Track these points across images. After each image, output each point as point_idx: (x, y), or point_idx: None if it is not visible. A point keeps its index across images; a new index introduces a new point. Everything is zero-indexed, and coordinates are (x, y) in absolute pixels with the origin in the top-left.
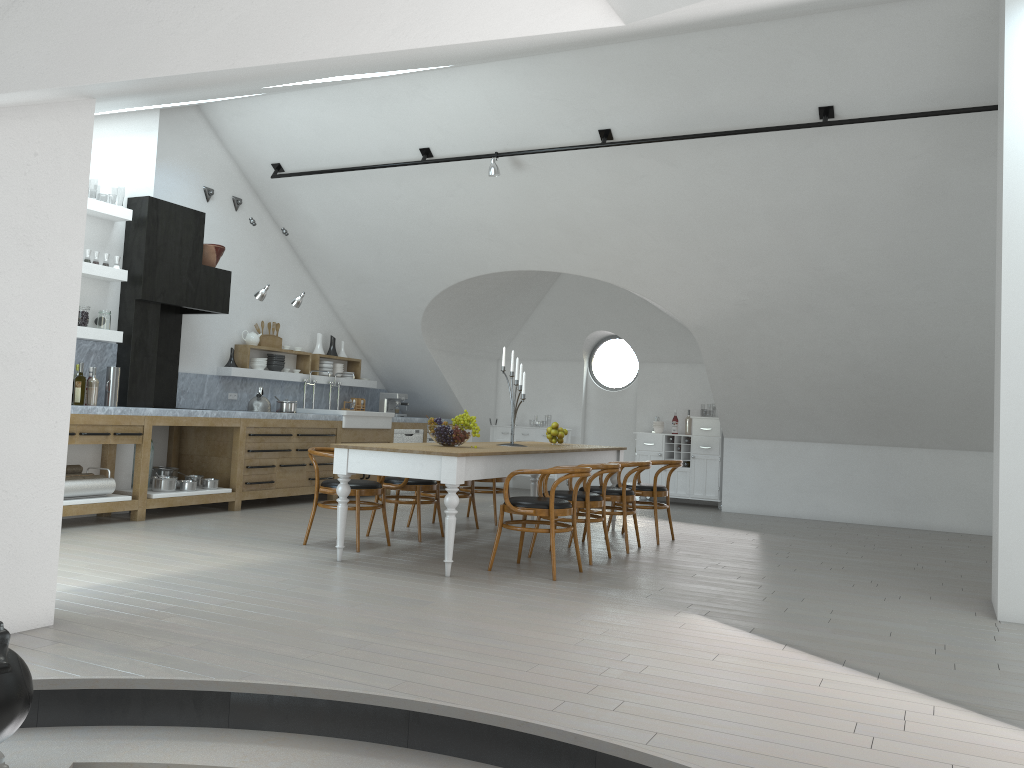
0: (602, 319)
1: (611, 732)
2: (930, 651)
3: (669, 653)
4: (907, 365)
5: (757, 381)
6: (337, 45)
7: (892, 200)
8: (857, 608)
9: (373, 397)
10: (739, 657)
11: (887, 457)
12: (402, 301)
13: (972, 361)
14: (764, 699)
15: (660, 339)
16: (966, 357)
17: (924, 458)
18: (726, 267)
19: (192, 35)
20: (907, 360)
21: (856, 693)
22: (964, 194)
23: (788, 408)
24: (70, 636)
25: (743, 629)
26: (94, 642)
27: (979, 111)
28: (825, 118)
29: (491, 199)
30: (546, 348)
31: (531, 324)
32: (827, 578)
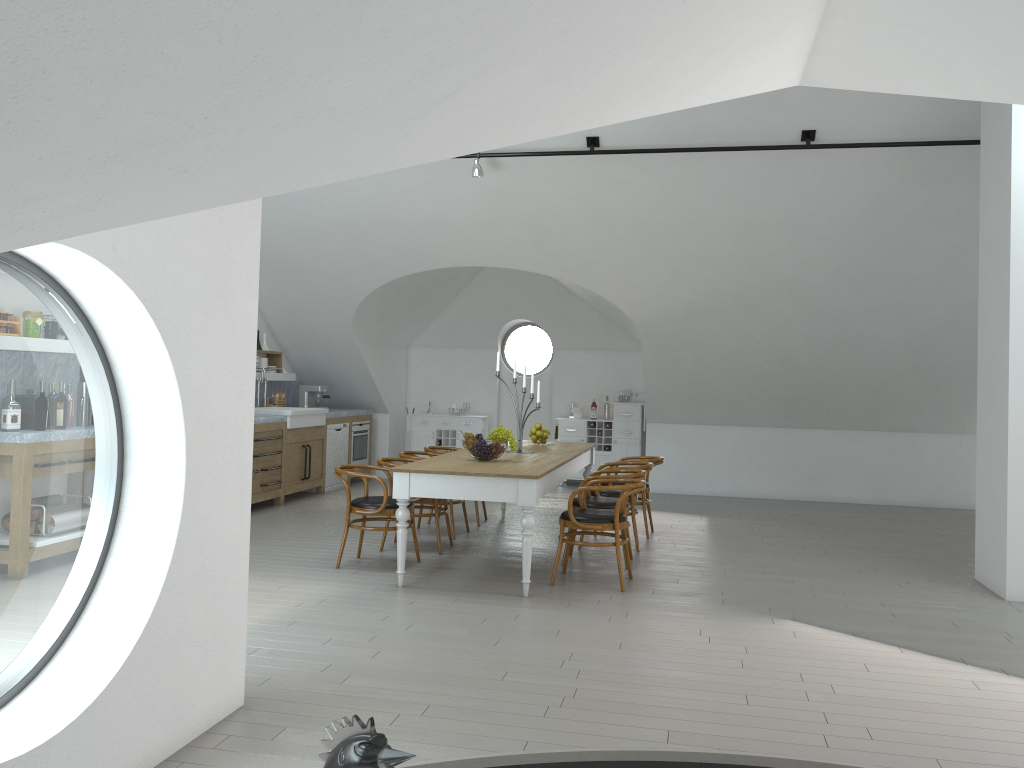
0: (523, 308)
1: (904, 764)
2: (1004, 640)
3: (827, 668)
4: (829, 358)
5: (689, 372)
6: (626, 113)
7: (848, 215)
8: (895, 598)
9: (288, 389)
10: (883, 665)
11: (795, 438)
12: (337, 293)
13: (885, 355)
14: (961, 709)
15: (579, 328)
16: (881, 352)
17: (827, 438)
18: (683, 269)
19: (546, 111)
20: (830, 354)
21: (1014, 693)
22: (911, 213)
23: (713, 396)
24: (284, 717)
25: (845, 633)
26: (320, 722)
27: (945, 145)
28: (809, 141)
29: (458, 196)
30: (461, 335)
31: (448, 312)
32: (829, 566)
